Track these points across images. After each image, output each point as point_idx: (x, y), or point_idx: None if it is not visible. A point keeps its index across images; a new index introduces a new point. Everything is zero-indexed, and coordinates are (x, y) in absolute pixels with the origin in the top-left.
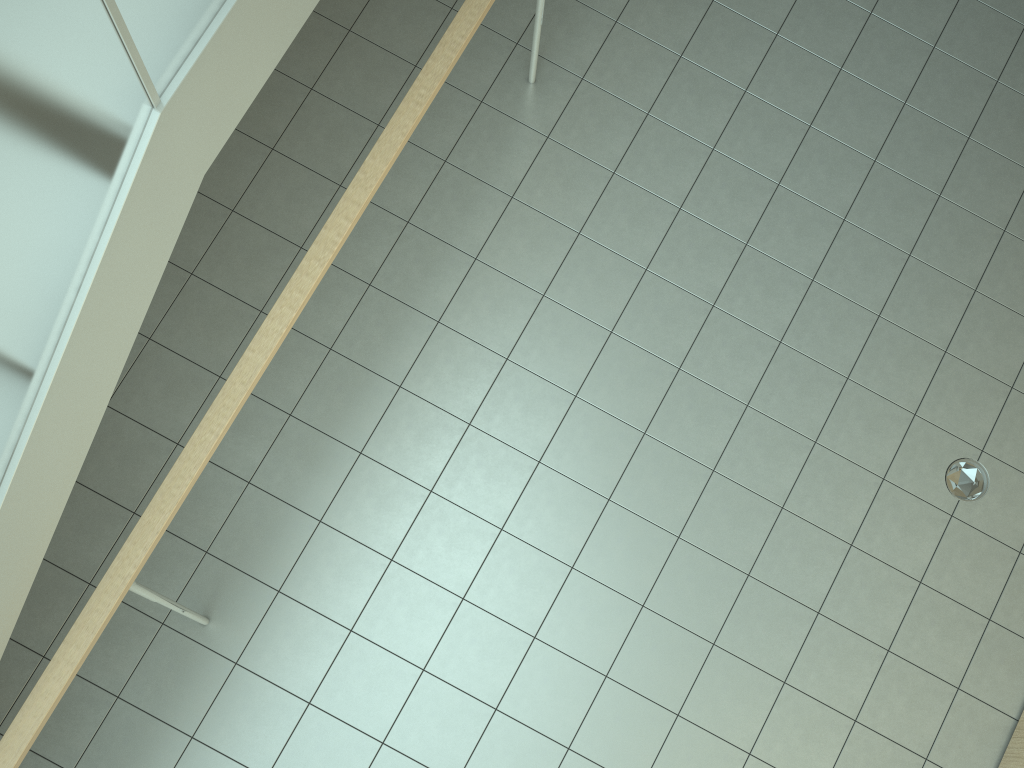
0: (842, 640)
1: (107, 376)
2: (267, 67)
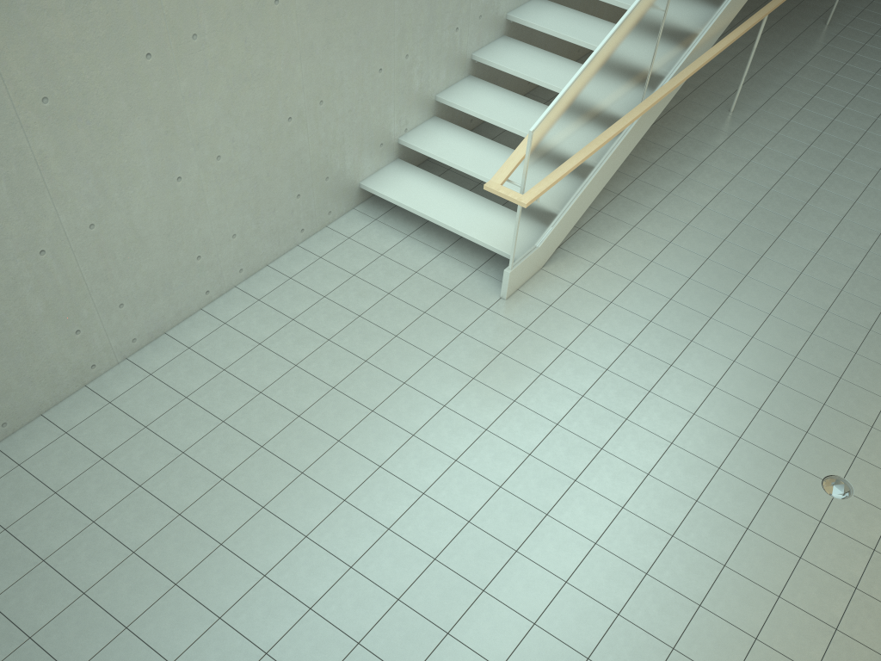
0: None
1: None
2: None
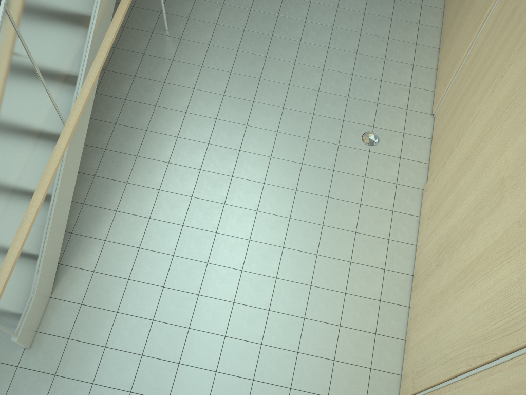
0: None
1: None
2: None
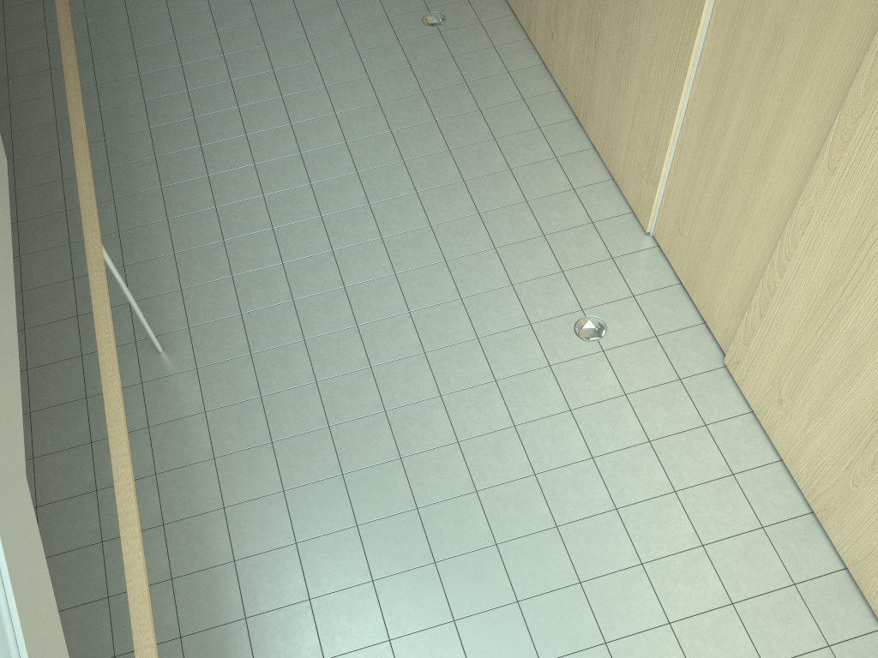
0: (620, 458)
1: (57, 639)
2: (17, 396)
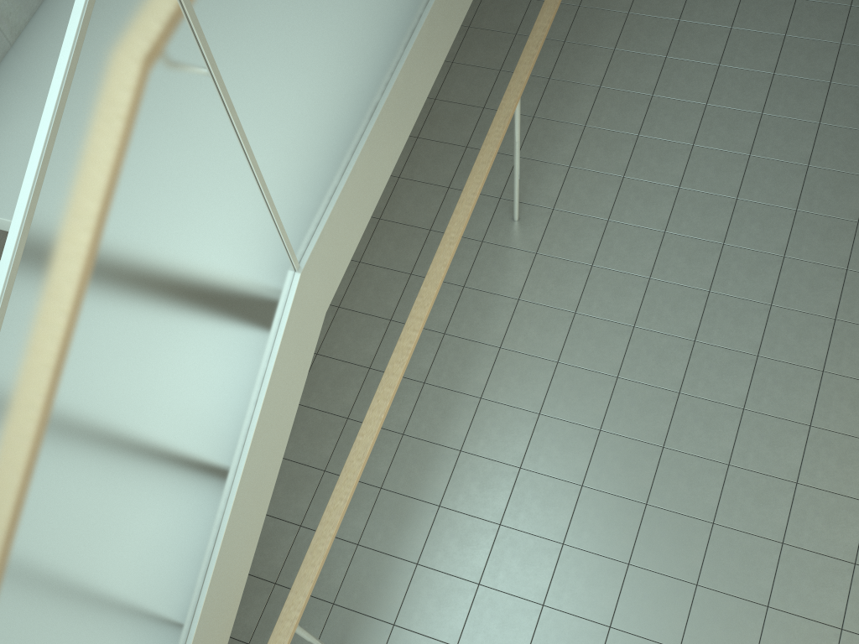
0: None
1: (273, 464)
2: (358, 234)
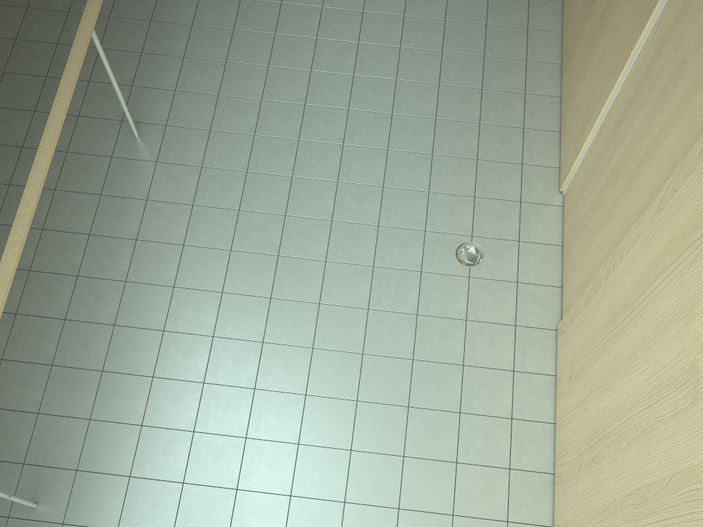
0: (433, 369)
1: None
2: None
